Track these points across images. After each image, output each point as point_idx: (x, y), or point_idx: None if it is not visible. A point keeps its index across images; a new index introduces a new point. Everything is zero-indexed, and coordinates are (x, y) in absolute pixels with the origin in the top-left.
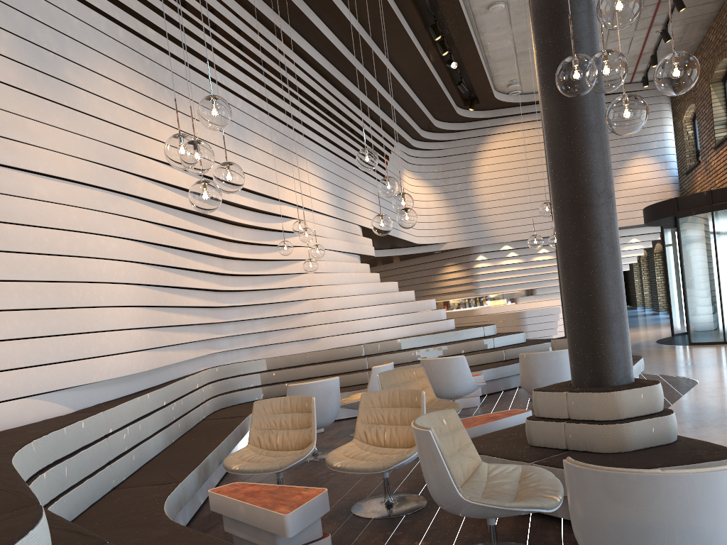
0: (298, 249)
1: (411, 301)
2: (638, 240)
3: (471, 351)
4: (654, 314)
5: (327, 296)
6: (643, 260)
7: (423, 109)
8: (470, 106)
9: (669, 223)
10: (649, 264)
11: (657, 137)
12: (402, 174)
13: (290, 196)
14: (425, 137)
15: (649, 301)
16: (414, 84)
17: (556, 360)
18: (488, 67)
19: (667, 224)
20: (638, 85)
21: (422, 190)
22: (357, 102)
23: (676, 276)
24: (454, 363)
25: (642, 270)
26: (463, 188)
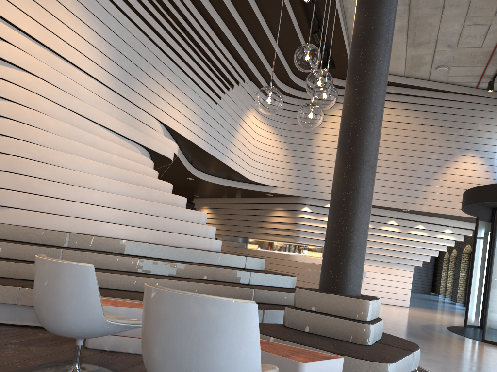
0: (4, 83)
1: (170, 205)
2: (452, 231)
3: (217, 280)
4: (452, 303)
5: (41, 160)
6: (452, 258)
7: (278, 53)
8: (325, 67)
9: (485, 216)
10: (457, 261)
11: (490, 141)
12: (248, 110)
13: (0, 5)
14: (280, 87)
15: (449, 292)
16: (268, 16)
17: (198, 317)
18: (345, 24)
19: (483, 217)
20: (483, 91)
21: (268, 135)
22: (199, 6)
23: (481, 269)
24: (68, 274)
25: (449, 265)
26: (305, 143)
